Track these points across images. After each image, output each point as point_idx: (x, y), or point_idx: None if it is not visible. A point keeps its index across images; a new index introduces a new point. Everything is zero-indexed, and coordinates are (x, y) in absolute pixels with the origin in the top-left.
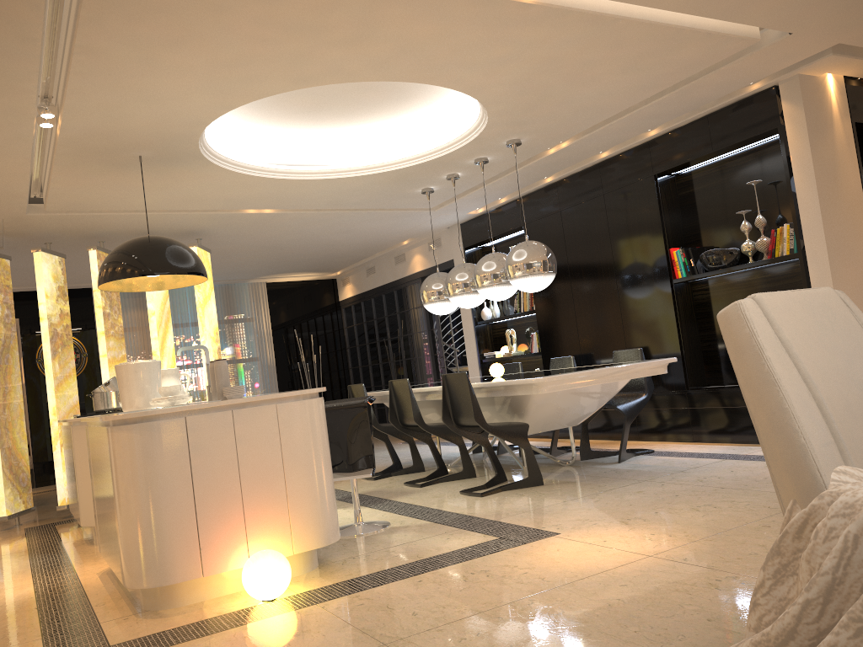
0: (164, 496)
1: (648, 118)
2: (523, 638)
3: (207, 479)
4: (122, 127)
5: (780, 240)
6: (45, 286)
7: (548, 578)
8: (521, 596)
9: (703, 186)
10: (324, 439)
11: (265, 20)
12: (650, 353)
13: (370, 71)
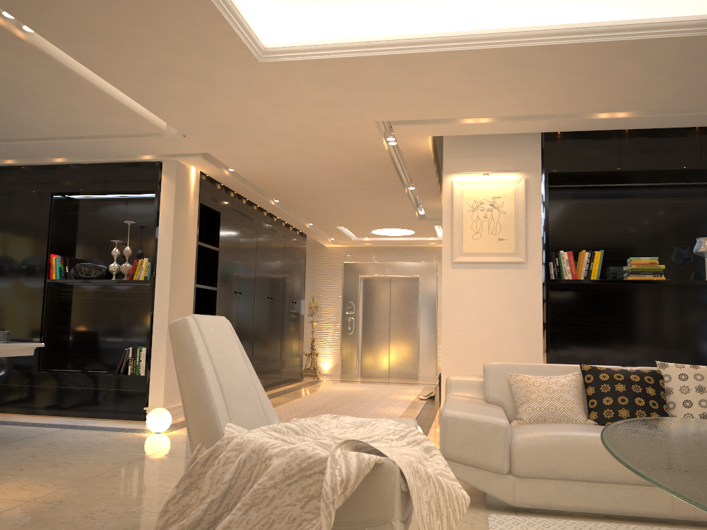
0: None
1: (63, 149)
2: None
3: None
4: None
5: (140, 268)
6: None
7: None
8: None
9: (89, 213)
10: None
11: None
12: (11, 336)
13: None
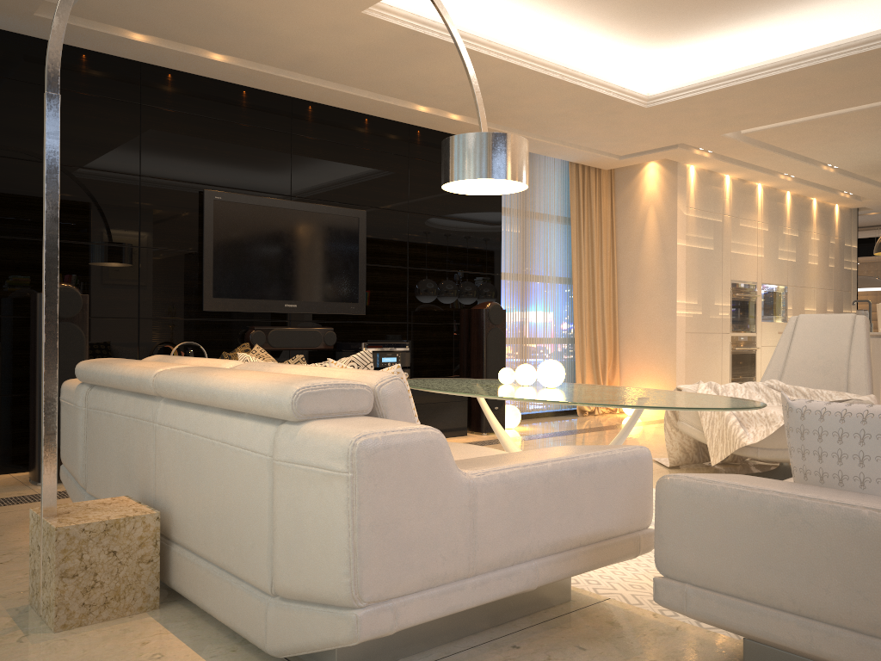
0: None
1: None
2: None
3: None
4: (873, 162)
5: None
6: None
7: None
8: None
9: None
10: None
11: (858, 127)
12: None
13: None
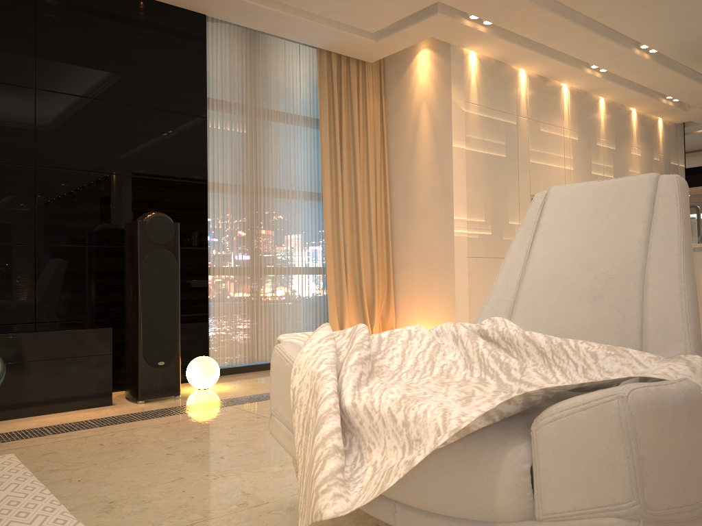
0: None
1: None
2: None
3: None
4: (696, 37)
5: None
6: None
7: None
8: None
9: None
10: None
11: None
12: None
13: None
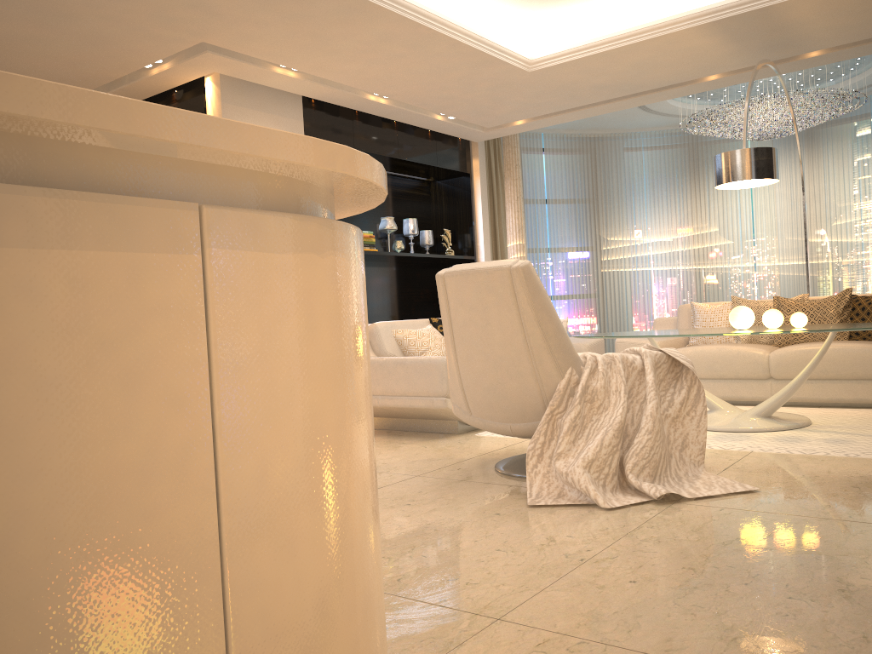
0: None
1: None
2: (458, 560)
3: None
4: None
5: None
6: None
7: None
8: None
9: None
10: None
11: None
12: None
13: None
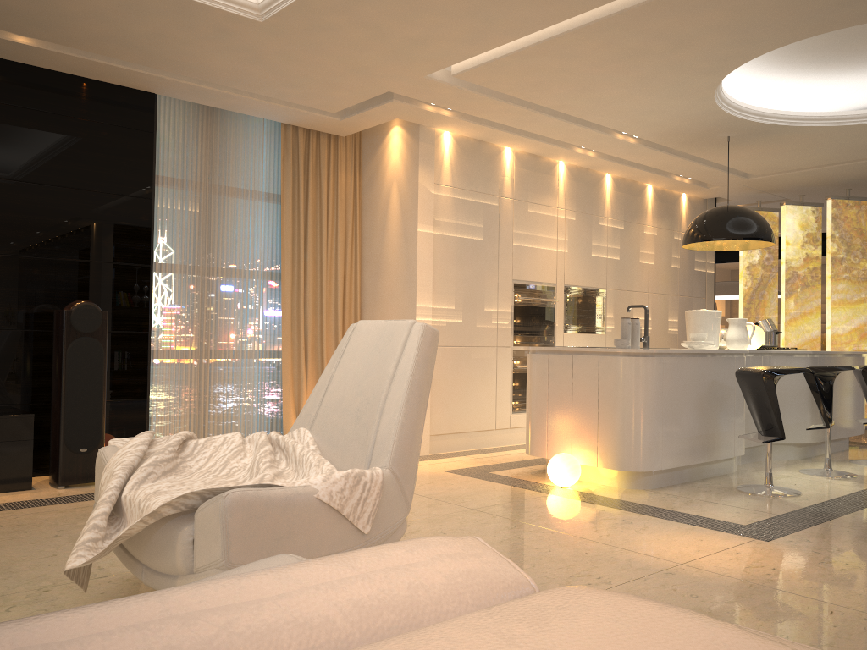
0: (534, 401)
1: None
2: (474, 531)
3: (555, 397)
4: (671, 127)
5: None
6: (786, 235)
7: (608, 536)
8: (560, 530)
9: None
10: (633, 390)
11: (598, 63)
12: None
13: (749, 47)
